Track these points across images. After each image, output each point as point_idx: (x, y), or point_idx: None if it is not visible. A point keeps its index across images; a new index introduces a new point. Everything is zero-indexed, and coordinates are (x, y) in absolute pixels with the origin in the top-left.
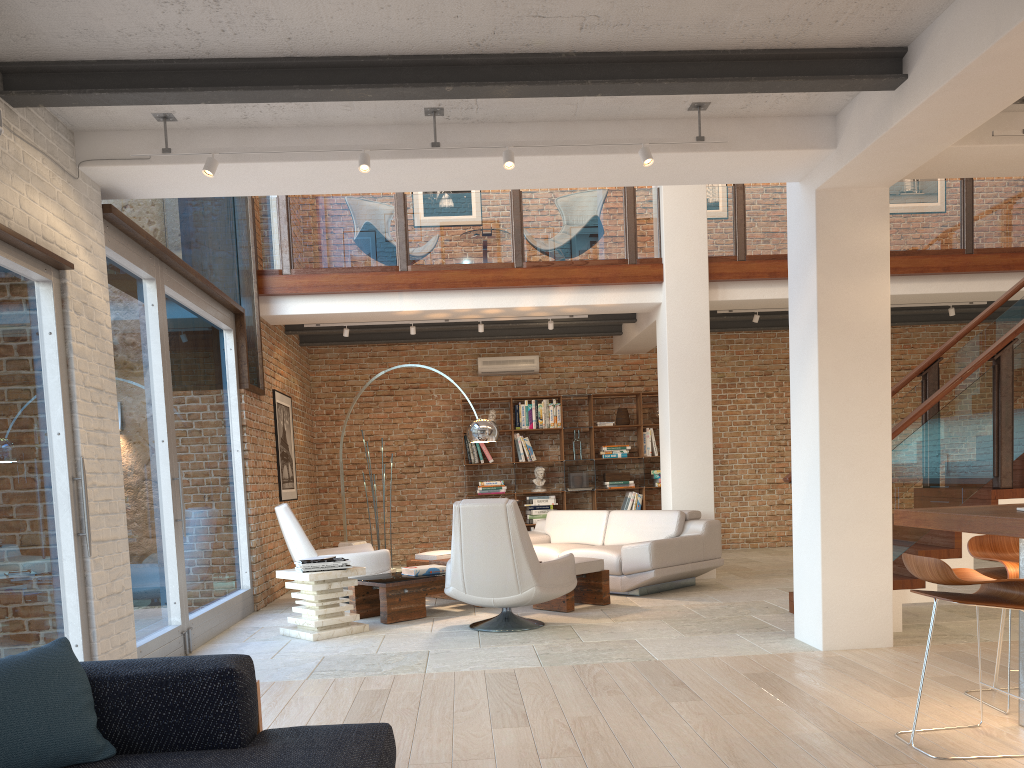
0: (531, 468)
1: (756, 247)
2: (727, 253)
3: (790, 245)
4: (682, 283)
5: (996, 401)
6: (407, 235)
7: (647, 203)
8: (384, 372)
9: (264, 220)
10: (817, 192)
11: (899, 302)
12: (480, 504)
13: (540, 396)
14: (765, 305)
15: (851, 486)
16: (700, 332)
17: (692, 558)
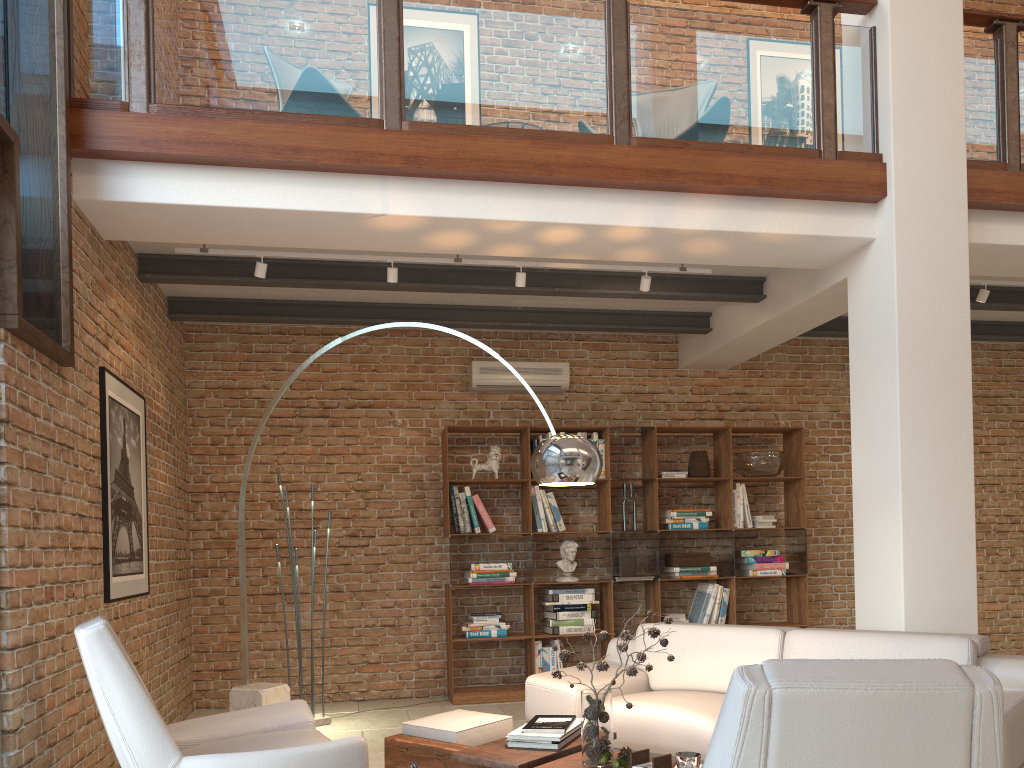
0: (551, 543)
1: None
2: (988, 158)
3: None
4: (923, 200)
5: None
6: (402, 61)
7: (853, 53)
8: (342, 340)
9: None
10: None
11: None
12: (866, 687)
13: (575, 426)
14: (1020, 267)
15: None
16: (954, 294)
17: None
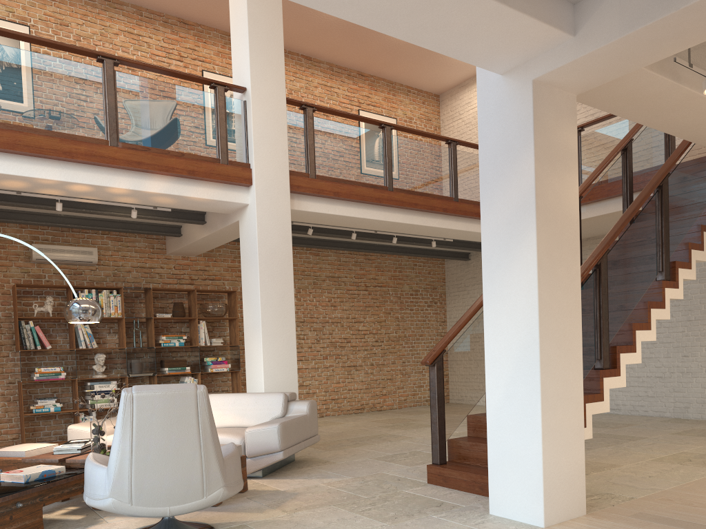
0: (89, 355)
1: (322, 169)
2: (301, 170)
3: (484, 136)
4: (269, 189)
5: (598, 298)
6: None
7: (236, 112)
8: None
9: None
10: (534, 83)
11: (408, 232)
12: (163, 391)
13: (102, 286)
14: (323, 220)
15: (559, 366)
16: (284, 234)
17: (304, 437)
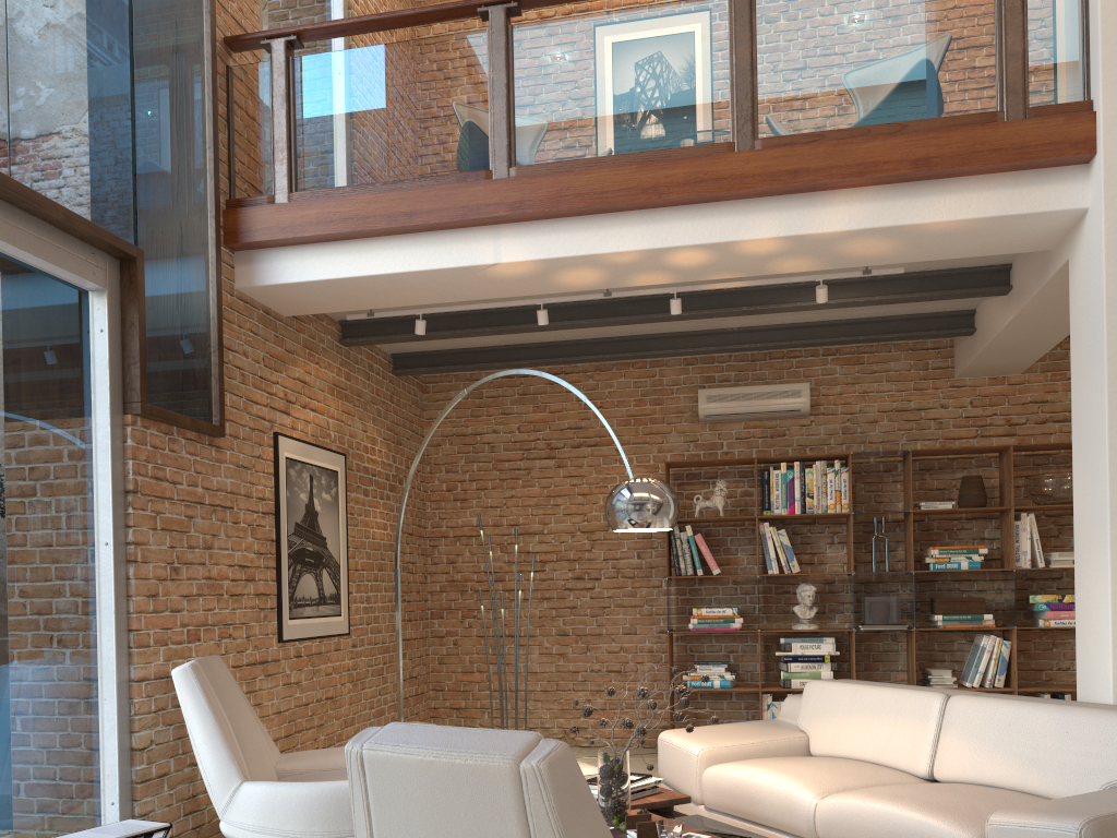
0: (792, 586)
1: None
2: None
3: None
4: None
5: None
6: (511, 107)
7: None
8: (466, 392)
9: (248, 106)
10: None
11: None
12: (426, 754)
13: (809, 455)
14: None
15: None
16: None
17: None
